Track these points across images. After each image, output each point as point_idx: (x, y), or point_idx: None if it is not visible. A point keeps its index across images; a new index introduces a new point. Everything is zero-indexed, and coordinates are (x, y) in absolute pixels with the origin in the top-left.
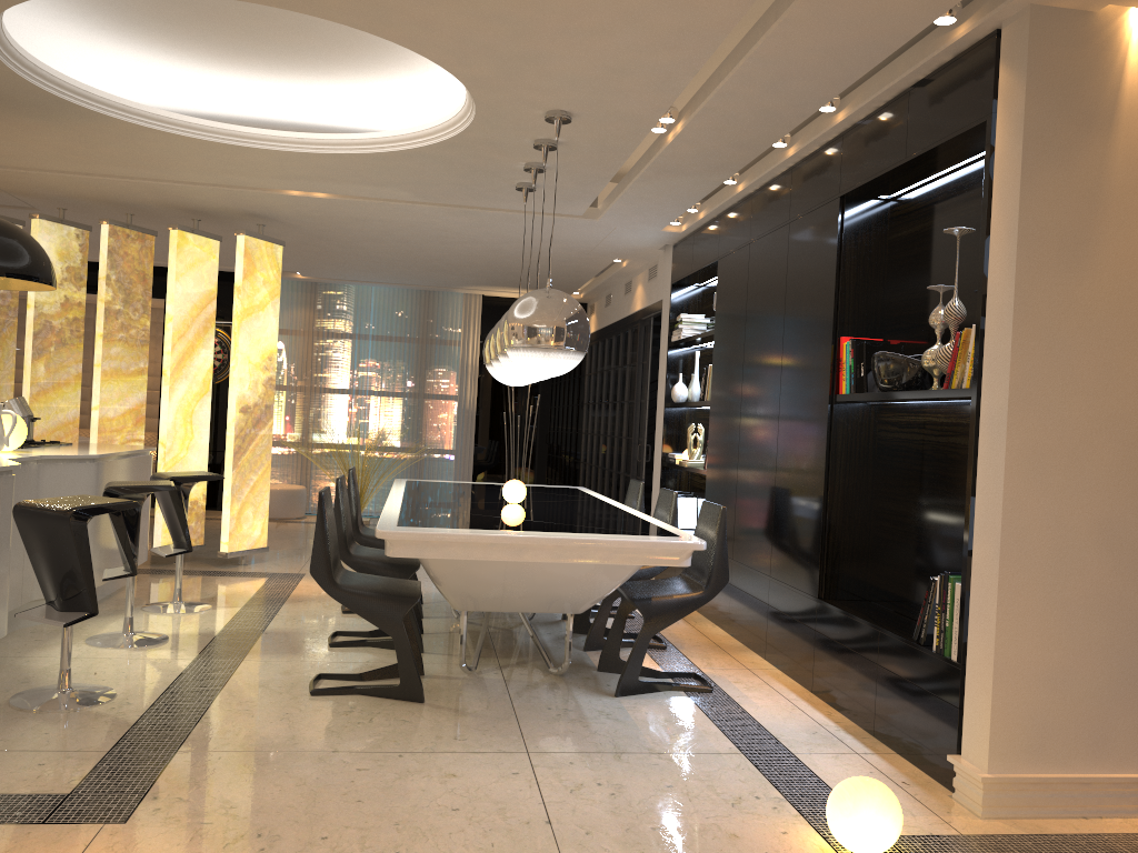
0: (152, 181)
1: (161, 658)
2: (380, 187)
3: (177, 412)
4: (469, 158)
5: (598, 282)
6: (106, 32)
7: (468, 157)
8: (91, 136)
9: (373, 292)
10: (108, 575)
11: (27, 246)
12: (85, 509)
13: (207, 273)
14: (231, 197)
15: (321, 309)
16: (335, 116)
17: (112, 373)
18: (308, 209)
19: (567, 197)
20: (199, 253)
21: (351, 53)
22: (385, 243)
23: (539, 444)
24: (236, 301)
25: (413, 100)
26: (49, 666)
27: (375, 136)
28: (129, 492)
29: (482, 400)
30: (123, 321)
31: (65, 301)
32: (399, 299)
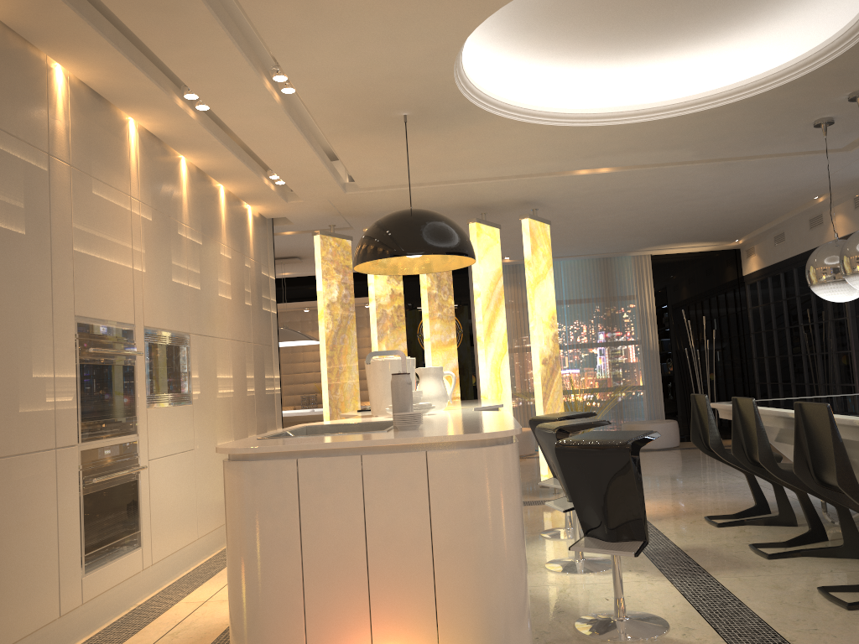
0: (469, 182)
1: (637, 580)
2: (672, 150)
3: (491, 370)
4: (797, 97)
5: (771, 225)
6: (492, 45)
7: (797, 96)
8: (460, 141)
9: (562, 265)
10: (562, 507)
11: (459, 228)
12: (635, 441)
13: (495, 255)
14: (524, 186)
15: (522, 285)
16: (632, 95)
17: (437, 345)
18: (581, 187)
19: (850, 128)
20: (489, 240)
21: (703, 19)
22: (615, 214)
23: (716, 372)
24: (527, 273)
25: (721, 62)
26: (556, 595)
27: (708, 94)
28: (576, 430)
29: (662, 341)
30: (438, 302)
31: (391, 293)
32: (582, 268)
